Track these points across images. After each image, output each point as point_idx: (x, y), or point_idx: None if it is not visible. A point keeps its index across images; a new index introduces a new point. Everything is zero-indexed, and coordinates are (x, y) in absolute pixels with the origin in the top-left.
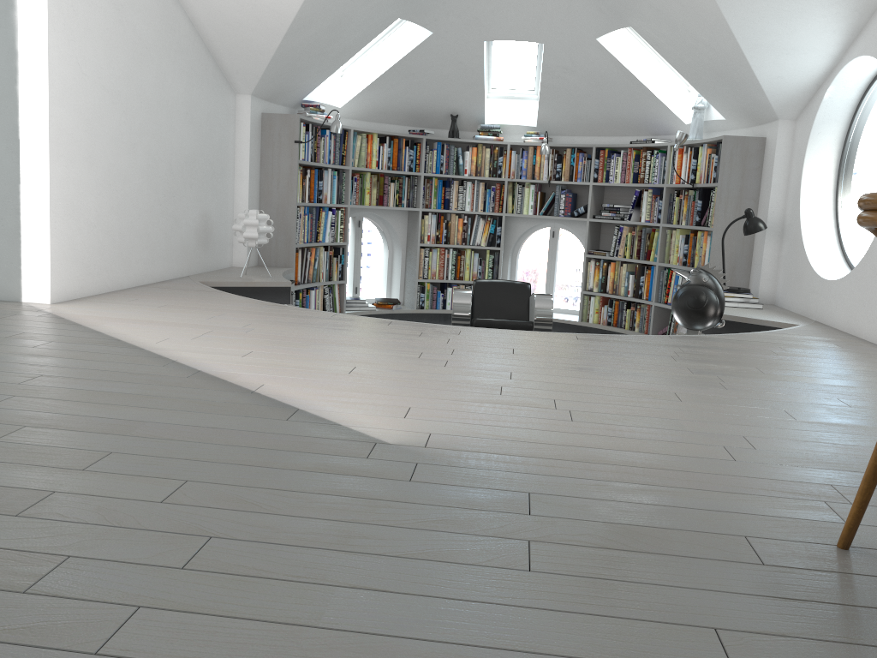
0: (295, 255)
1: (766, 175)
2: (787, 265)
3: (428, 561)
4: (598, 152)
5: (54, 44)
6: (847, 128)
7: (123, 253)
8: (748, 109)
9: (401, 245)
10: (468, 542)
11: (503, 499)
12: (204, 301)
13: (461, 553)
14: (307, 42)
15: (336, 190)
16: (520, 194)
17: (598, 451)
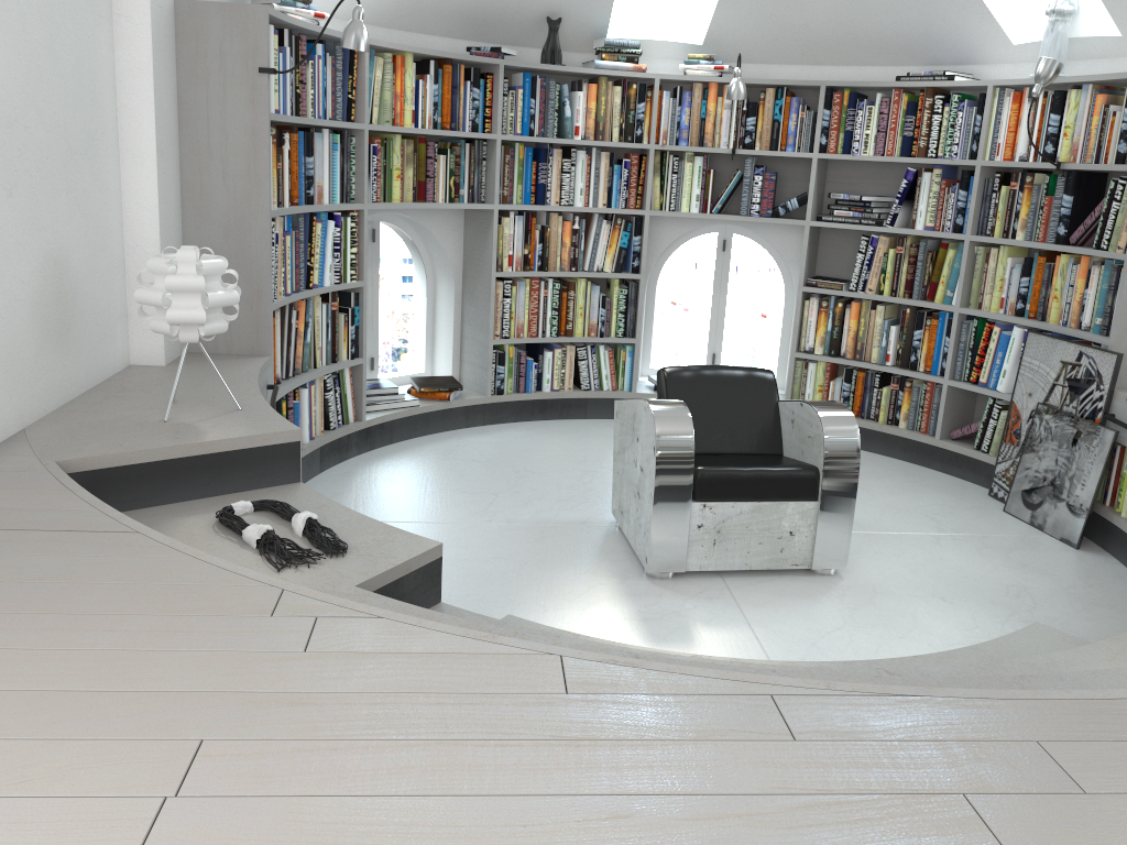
0: (272, 328)
1: None
2: None
3: None
4: (830, 97)
5: None
6: None
7: None
8: None
9: (453, 273)
10: None
11: None
12: (93, 622)
13: None
14: None
15: (339, 175)
16: (676, 173)
17: None
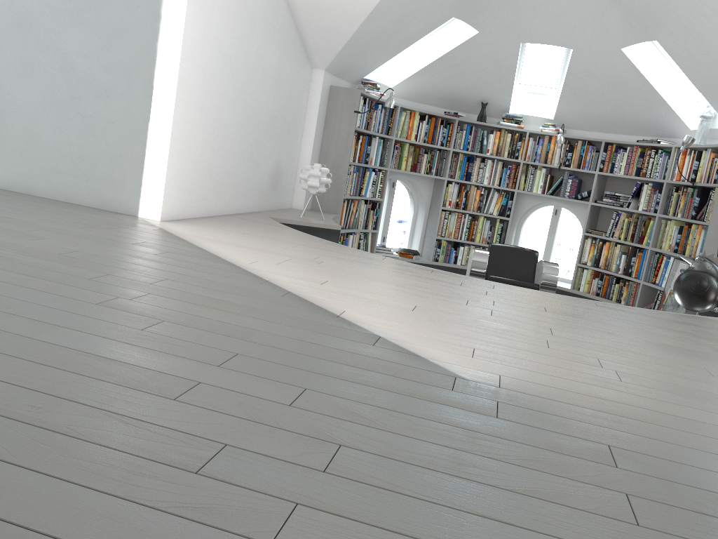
0: (342, 205)
1: None
2: None
3: (540, 500)
4: (606, 147)
5: (190, 12)
6: None
7: (216, 187)
8: None
9: (425, 206)
10: (571, 487)
11: (587, 448)
12: (277, 233)
13: (568, 497)
14: (377, 30)
15: (380, 155)
16: (532, 174)
17: (656, 413)
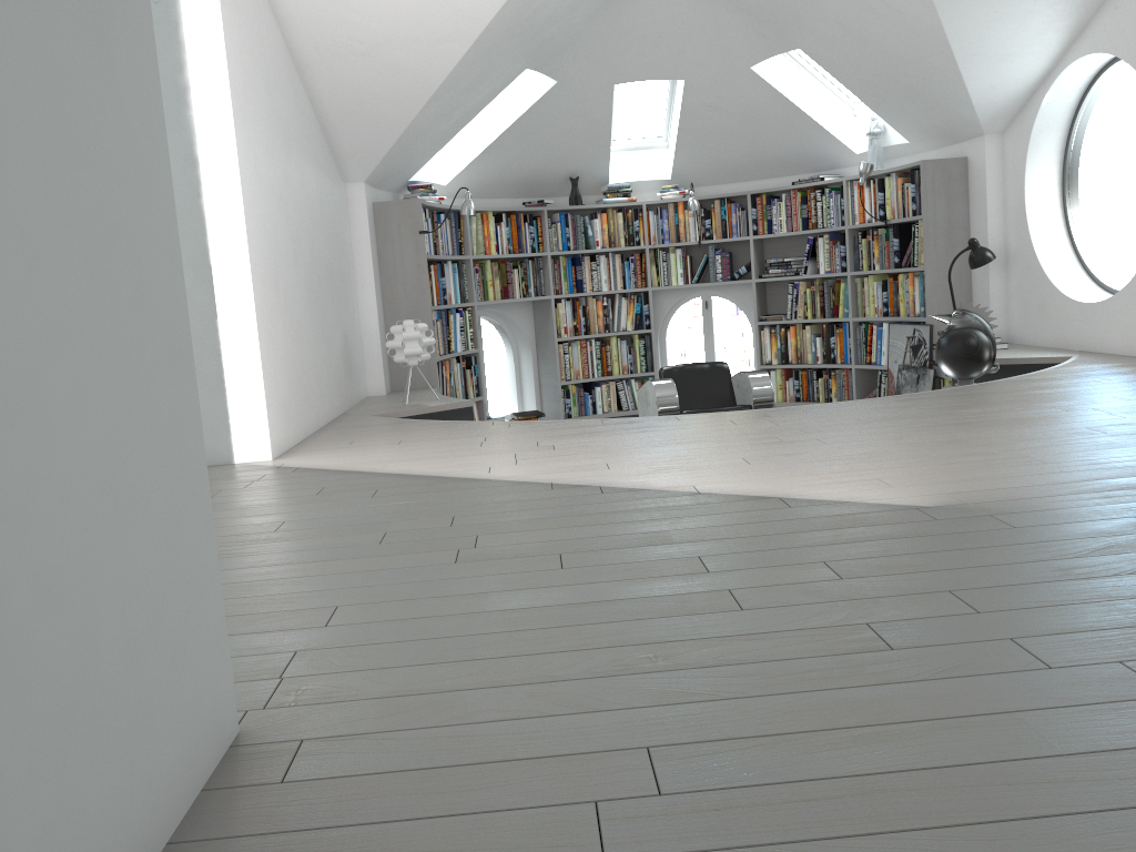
0: (437, 372)
1: (977, 198)
2: (1021, 295)
3: None
4: (754, 200)
5: (239, 143)
6: (1066, 134)
7: (305, 390)
8: (944, 127)
9: (529, 344)
10: None
11: (1124, 525)
12: (430, 431)
13: None
14: (439, 109)
15: (458, 287)
16: (665, 261)
17: (1121, 480)
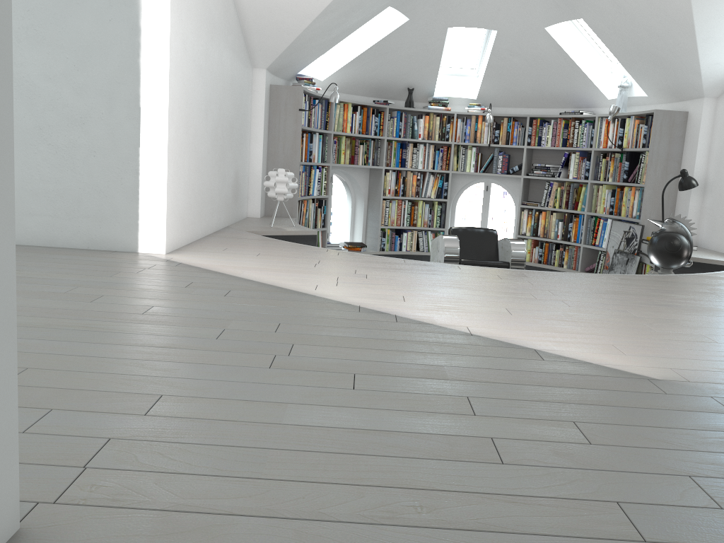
0: (297, 207)
1: (690, 142)
2: (712, 214)
3: None
4: (531, 121)
5: (172, 22)
6: None
7: (199, 207)
8: (675, 88)
9: (363, 197)
10: None
11: None
12: (282, 249)
13: None
14: (324, 25)
15: (321, 151)
16: (463, 155)
17: None
